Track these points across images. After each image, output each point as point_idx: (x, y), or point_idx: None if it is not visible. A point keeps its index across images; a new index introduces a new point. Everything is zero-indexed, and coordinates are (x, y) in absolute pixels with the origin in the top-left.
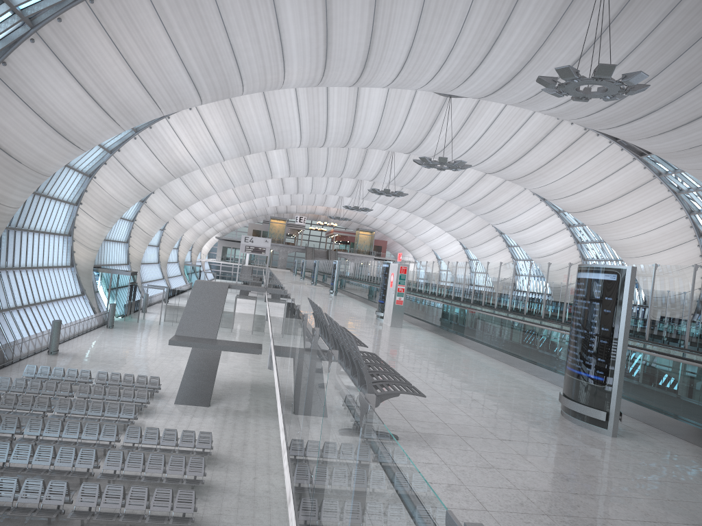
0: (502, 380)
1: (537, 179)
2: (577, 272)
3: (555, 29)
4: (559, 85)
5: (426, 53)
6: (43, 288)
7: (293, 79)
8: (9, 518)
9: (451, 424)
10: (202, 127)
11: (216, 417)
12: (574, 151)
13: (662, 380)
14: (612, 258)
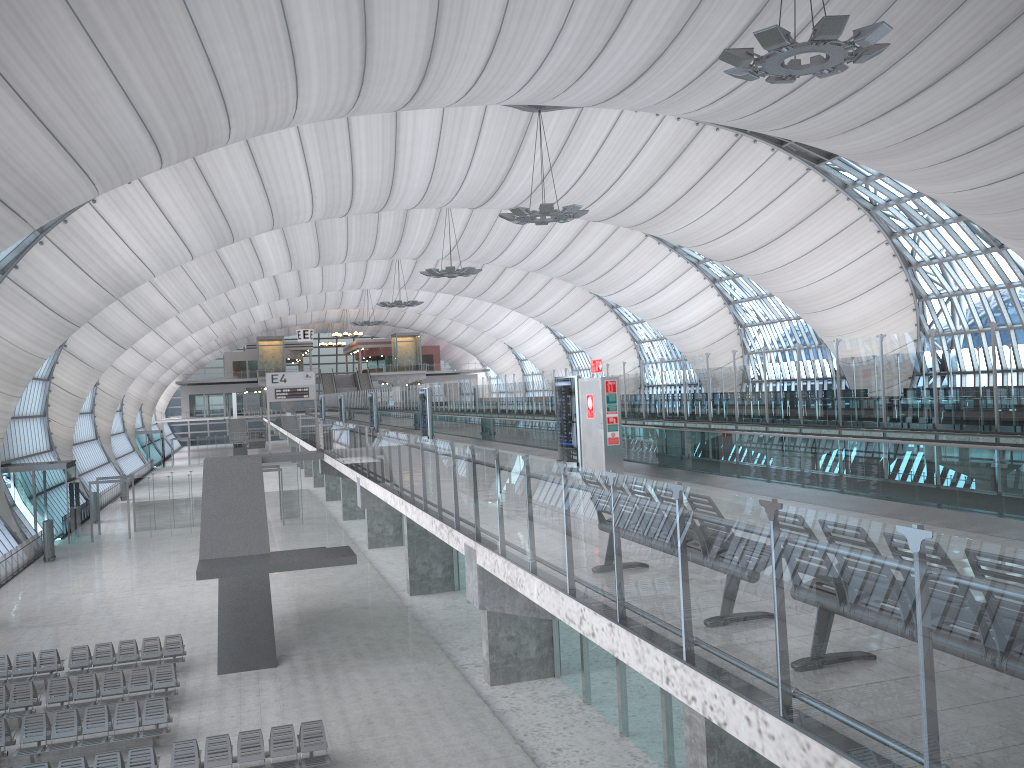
0: None
1: (672, 219)
2: None
3: None
4: (756, 60)
5: (521, 40)
6: None
7: (311, 108)
8: None
9: None
10: (152, 209)
11: (299, 683)
12: (724, 170)
13: None
14: (782, 318)
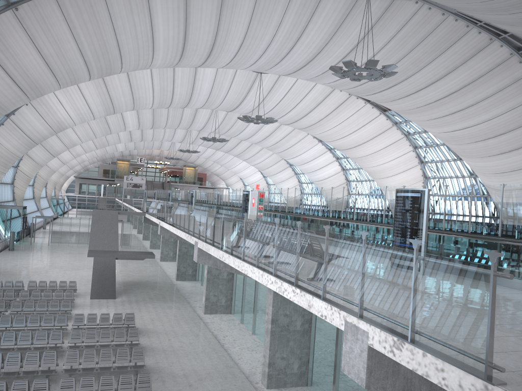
0: None
1: (318, 128)
2: (396, 192)
3: (336, 32)
4: (343, 71)
5: (252, 47)
6: None
7: (158, 63)
8: (17, 379)
9: None
10: (79, 95)
11: (125, 305)
12: (343, 109)
13: None
14: (366, 179)
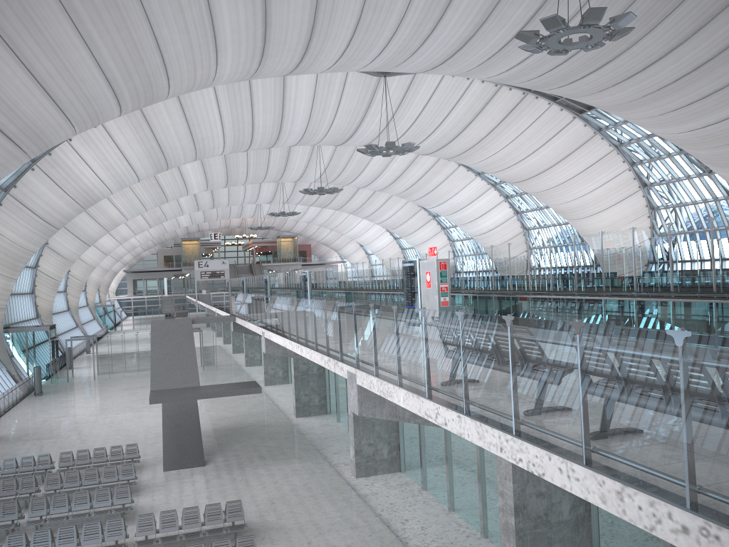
0: None
1: (478, 153)
2: None
3: None
4: (541, 38)
5: (374, 25)
6: None
7: (226, 73)
8: None
9: None
10: (111, 145)
11: (221, 476)
12: (515, 118)
13: None
14: (555, 223)
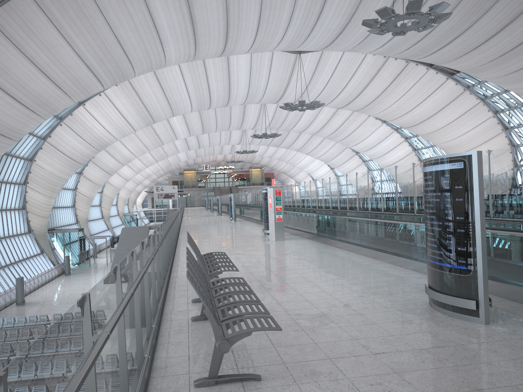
0: (370, 276)
1: (376, 107)
2: (423, 167)
3: None
4: (380, 24)
5: (272, 19)
6: (7, 254)
7: (173, 57)
8: None
9: (321, 343)
10: (112, 107)
11: None
12: (401, 80)
13: (520, 256)
14: None
